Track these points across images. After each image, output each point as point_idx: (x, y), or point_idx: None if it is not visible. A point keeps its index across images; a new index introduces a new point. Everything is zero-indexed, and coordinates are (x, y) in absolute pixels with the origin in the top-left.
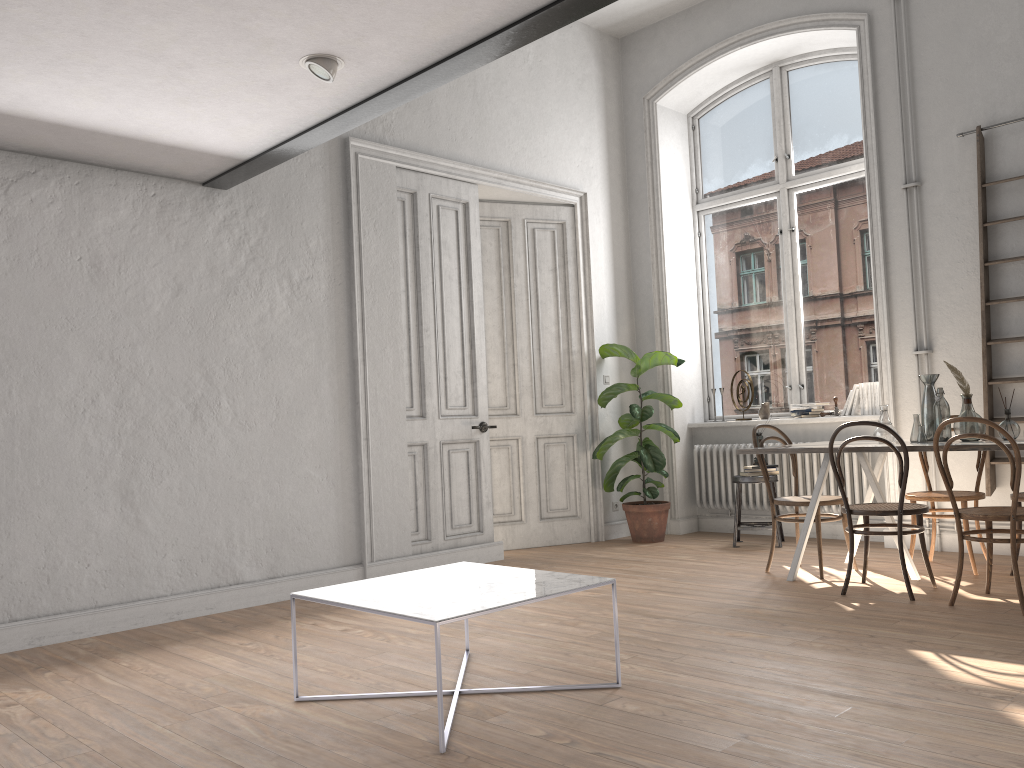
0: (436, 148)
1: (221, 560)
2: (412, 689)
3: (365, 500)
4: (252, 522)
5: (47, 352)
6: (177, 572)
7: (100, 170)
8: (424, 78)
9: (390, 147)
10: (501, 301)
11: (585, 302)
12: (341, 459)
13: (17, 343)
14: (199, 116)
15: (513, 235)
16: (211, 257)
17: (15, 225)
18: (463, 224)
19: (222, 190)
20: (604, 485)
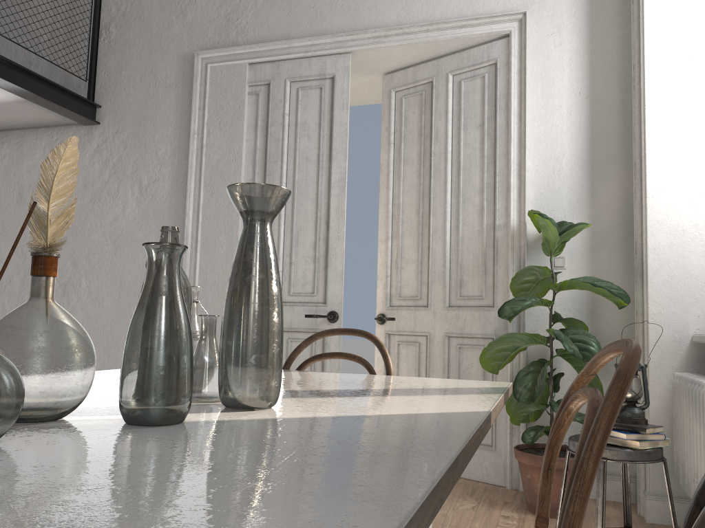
0: (295, 31)
1: None
2: None
3: None
4: None
5: None
6: None
7: (29, 131)
8: None
9: (235, 47)
10: (420, 175)
11: (519, 158)
12: None
13: None
14: None
15: (435, 95)
16: (86, 176)
17: None
18: (329, 100)
19: (98, 125)
20: (511, 411)
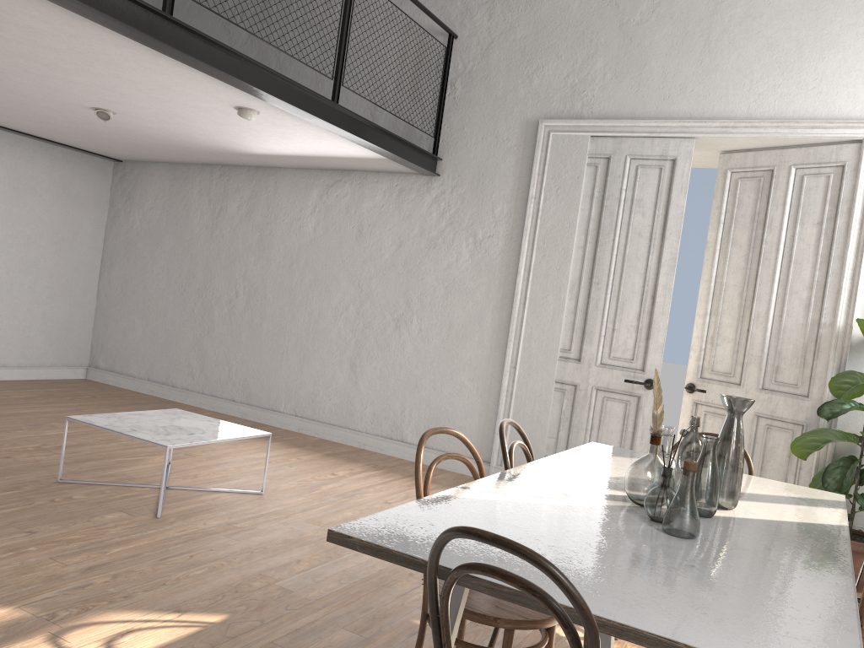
0: (641, 110)
1: (395, 422)
2: (180, 481)
3: (504, 415)
4: (418, 404)
5: (330, 279)
6: (370, 420)
7: (371, 174)
8: (278, 105)
9: (580, 120)
10: (748, 259)
11: (854, 264)
12: (490, 378)
13: (319, 273)
14: (309, 142)
15: (774, 185)
16: (423, 223)
17: (328, 209)
18: (668, 181)
19: (438, 177)
20: None
